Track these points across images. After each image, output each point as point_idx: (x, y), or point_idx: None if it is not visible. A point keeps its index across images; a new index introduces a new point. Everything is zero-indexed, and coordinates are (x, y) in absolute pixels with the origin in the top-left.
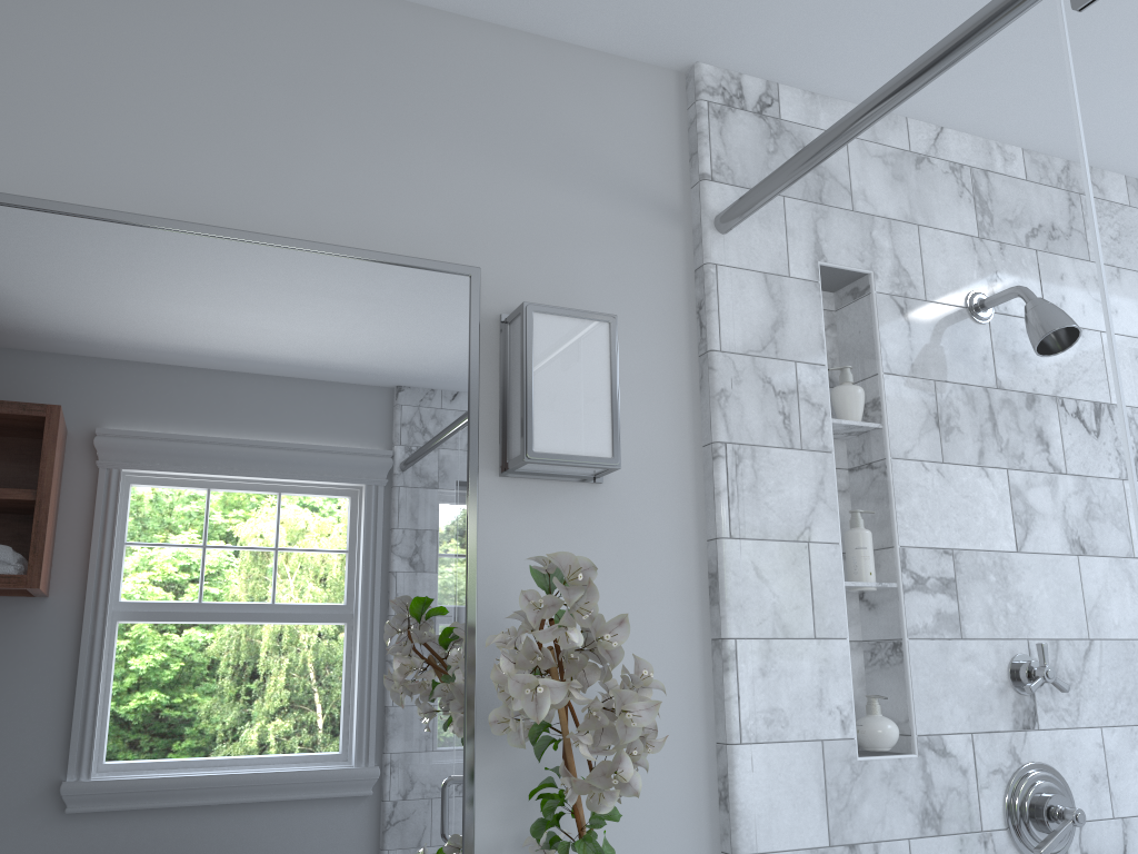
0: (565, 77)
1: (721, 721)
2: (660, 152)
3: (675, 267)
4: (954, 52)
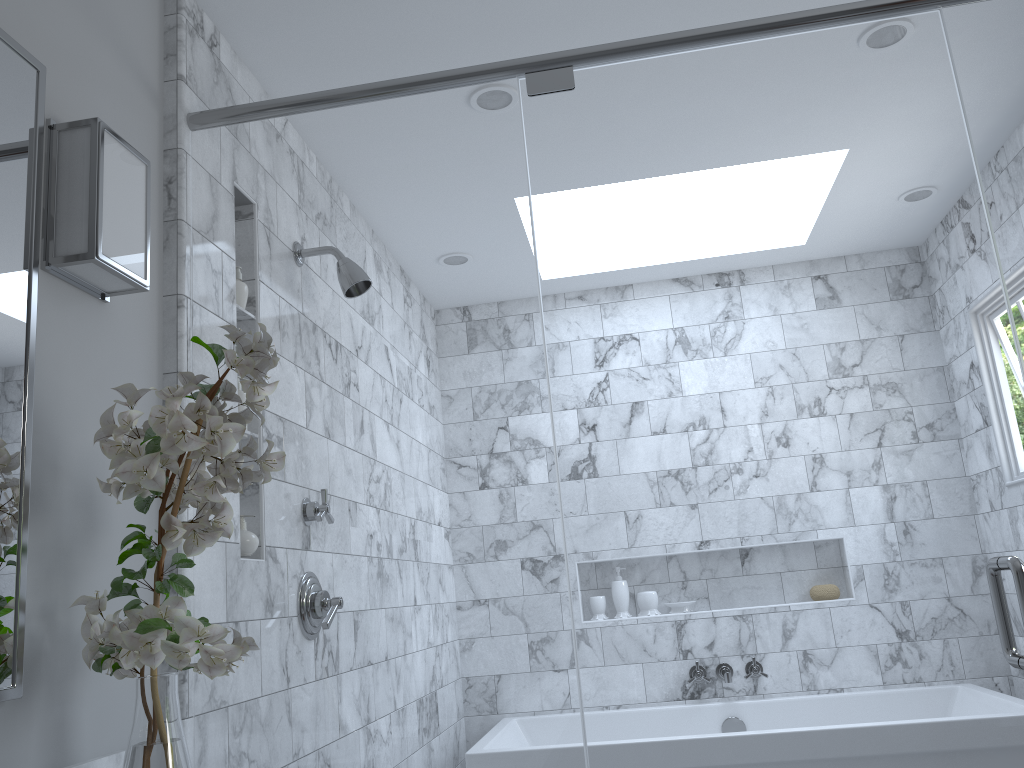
0: None
1: None
2: (149, 40)
3: (153, 141)
4: (446, 83)
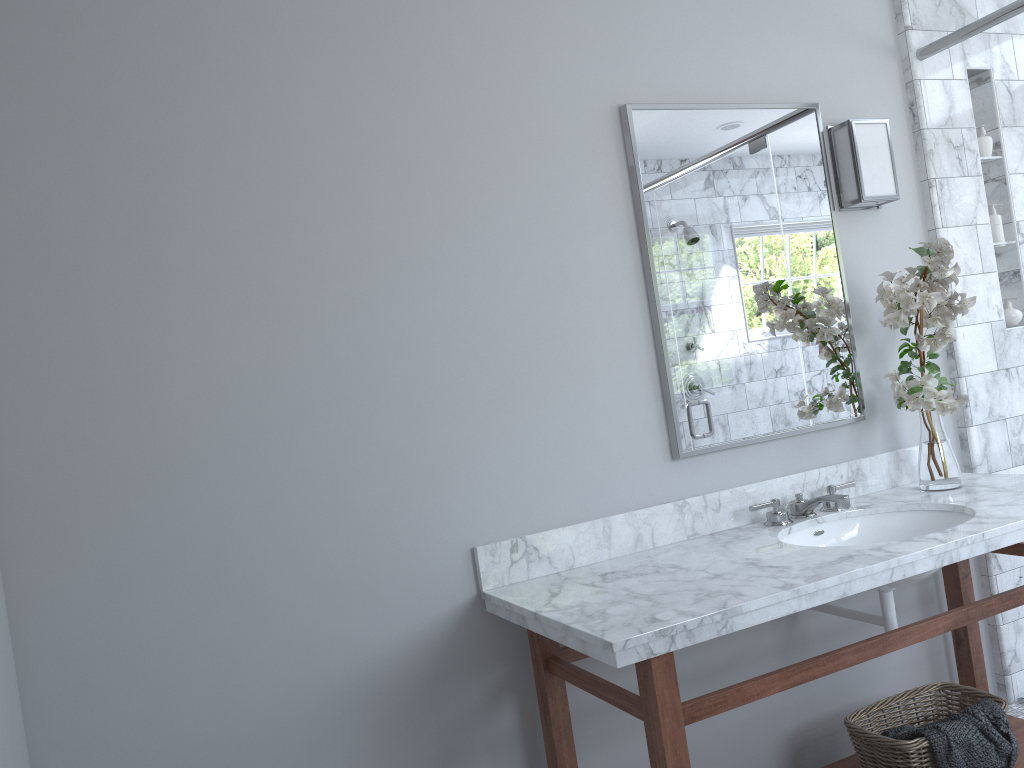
0: None
1: None
2: (881, 16)
3: (895, 84)
4: None
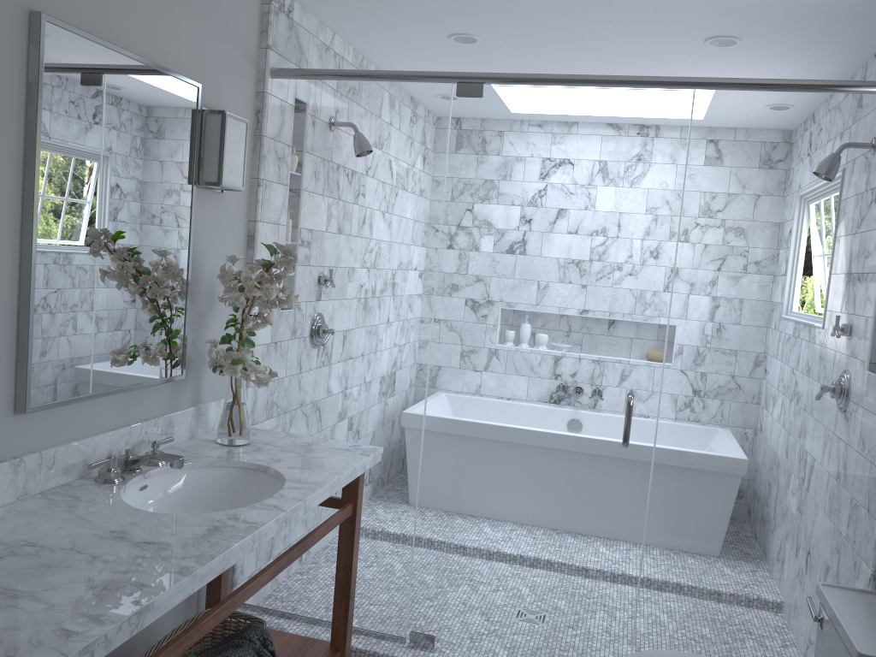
0: None
1: None
2: (252, 26)
3: (251, 89)
4: (413, 80)
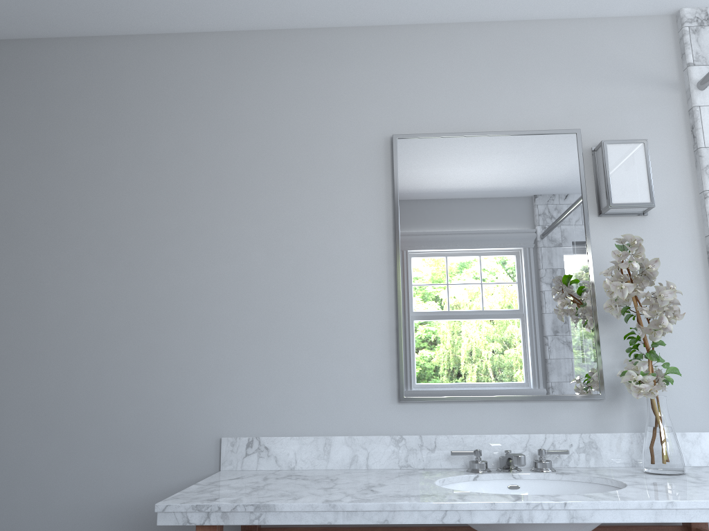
0: (611, 33)
1: None
2: (664, 57)
3: (677, 111)
4: None
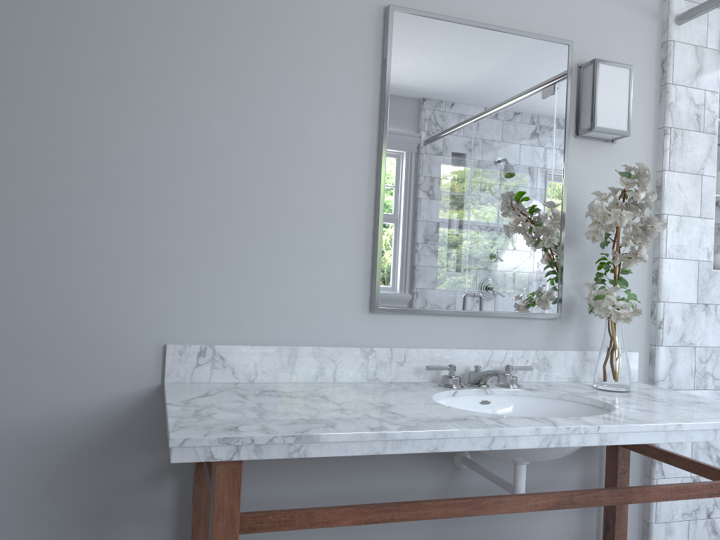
0: None
1: (657, 248)
2: None
3: (652, 42)
4: None
